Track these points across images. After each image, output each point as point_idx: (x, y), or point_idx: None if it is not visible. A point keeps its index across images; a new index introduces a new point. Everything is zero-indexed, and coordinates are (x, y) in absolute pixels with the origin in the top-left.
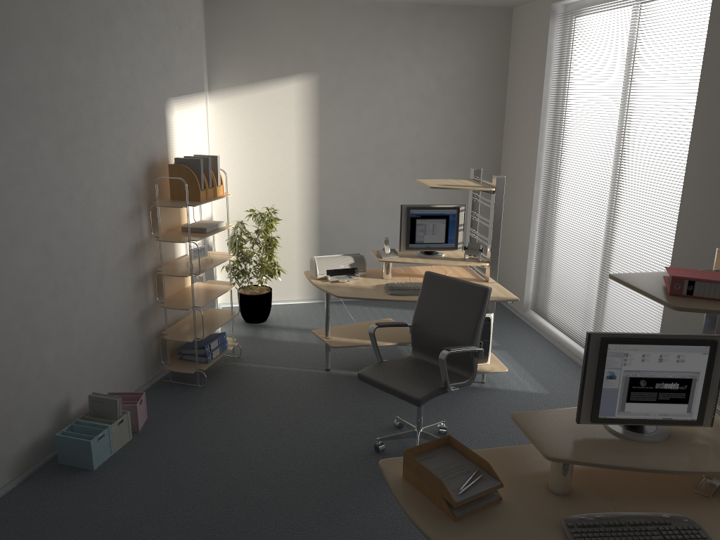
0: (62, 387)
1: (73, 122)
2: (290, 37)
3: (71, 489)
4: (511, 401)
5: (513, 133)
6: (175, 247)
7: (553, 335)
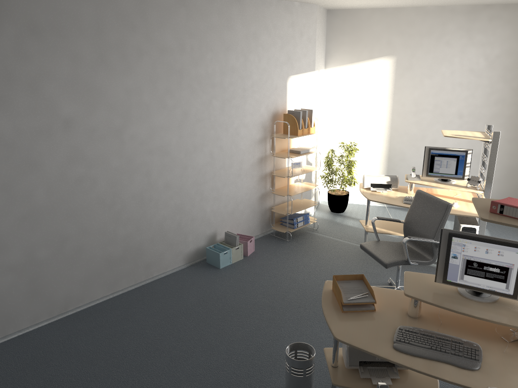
0: (213, 225)
1: (231, 91)
2: (378, 33)
3: (207, 274)
4: None
5: None
6: (286, 160)
7: None
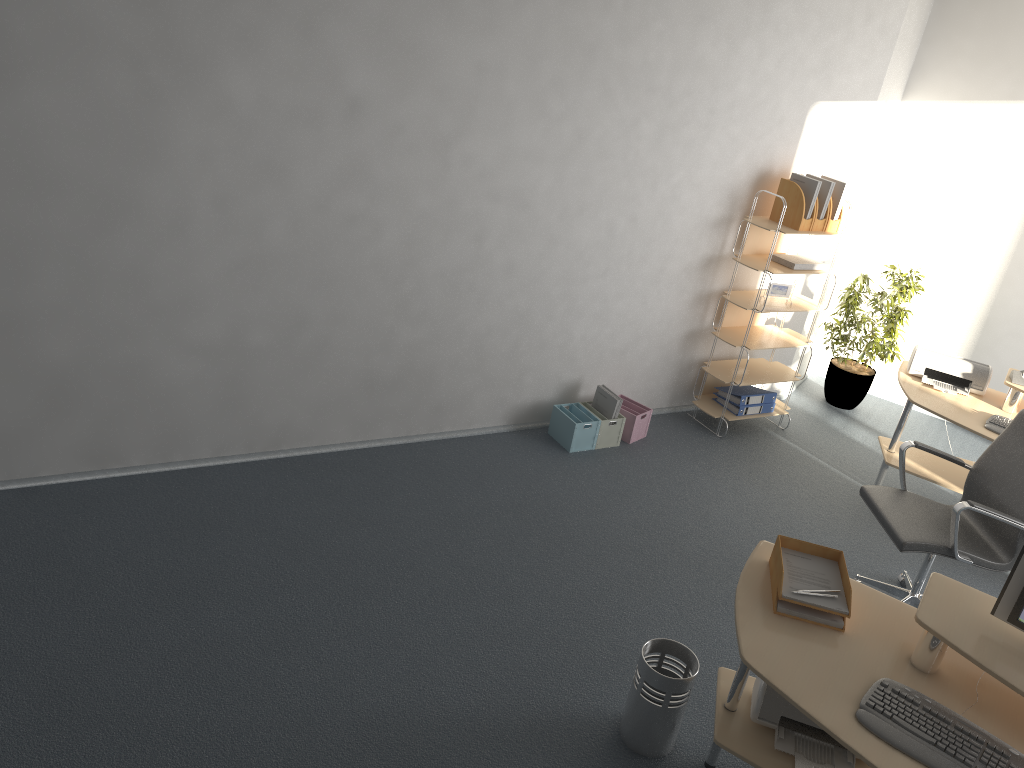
0: (579, 366)
1: (684, 109)
2: None
3: (542, 456)
4: None
5: None
6: (760, 275)
7: None
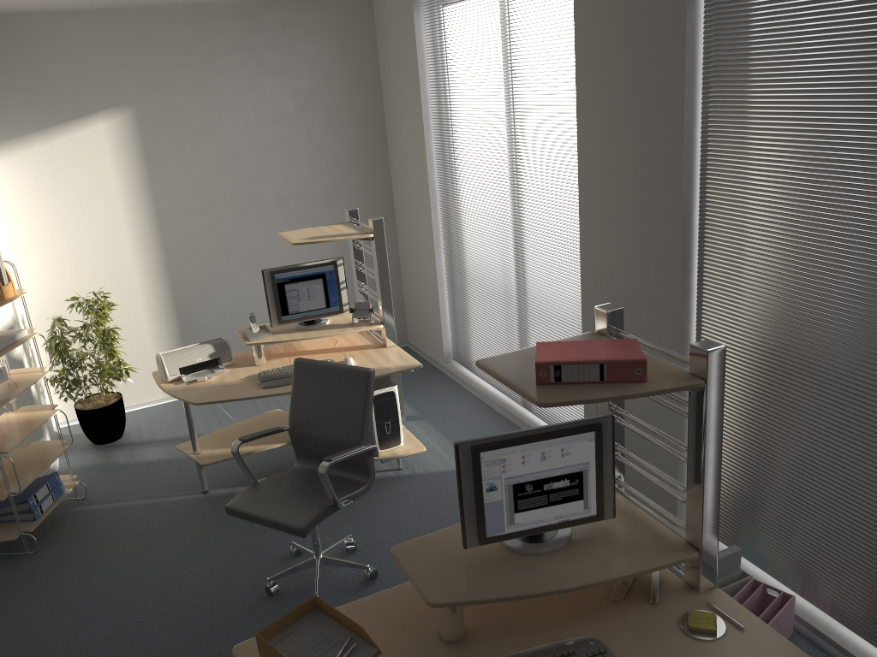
0: None
1: None
2: (83, 63)
3: None
4: (433, 487)
5: (399, 151)
6: None
7: (480, 389)
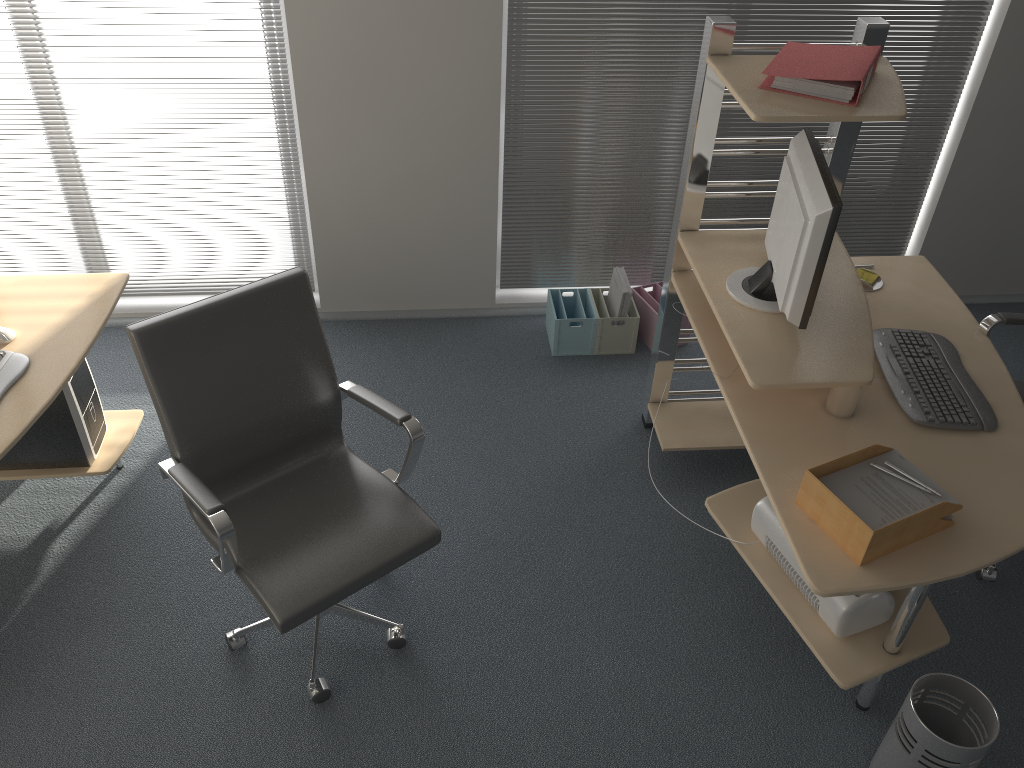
0: None
1: None
2: None
3: None
4: None
5: None
6: None
7: None
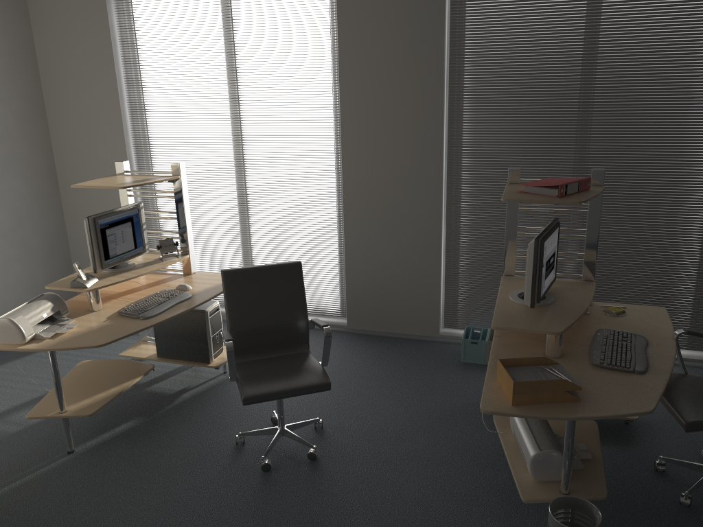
0: None
1: None
2: None
3: None
4: None
5: (70, 123)
6: None
7: None
